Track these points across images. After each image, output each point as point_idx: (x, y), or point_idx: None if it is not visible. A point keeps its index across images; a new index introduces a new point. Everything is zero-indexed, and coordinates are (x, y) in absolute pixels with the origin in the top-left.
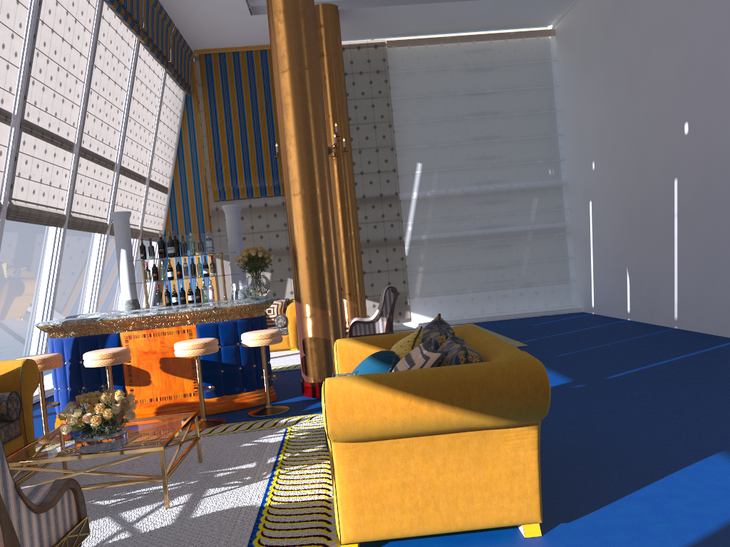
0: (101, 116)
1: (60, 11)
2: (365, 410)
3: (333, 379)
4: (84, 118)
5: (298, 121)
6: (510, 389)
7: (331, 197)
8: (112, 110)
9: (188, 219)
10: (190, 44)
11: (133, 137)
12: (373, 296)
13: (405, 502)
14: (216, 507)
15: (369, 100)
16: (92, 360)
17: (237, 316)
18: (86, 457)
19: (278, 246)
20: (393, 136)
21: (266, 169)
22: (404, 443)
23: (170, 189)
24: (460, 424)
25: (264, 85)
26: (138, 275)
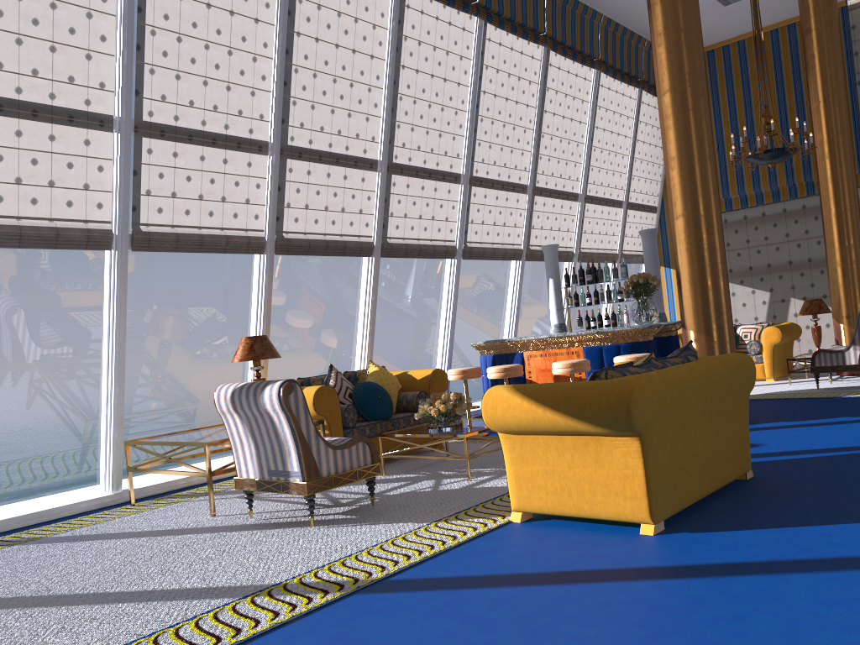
0: (557, 154)
1: (501, 76)
2: (503, 409)
3: (496, 386)
4: (536, 161)
5: (675, 143)
6: (599, 402)
7: (715, 217)
8: (570, 145)
9: None
10: None
11: (600, 165)
12: None
13: (547, 486)
14: (494, 484)
15: None
16: (490, 373)
17: (620, 340)
18: (423, 436)
19: (778, 261)
20: None
21: (761, 173)
22: (542, 439)
23: (658, 207)
24: (569, 427)
25: (759, 76)
26: (564, 301)
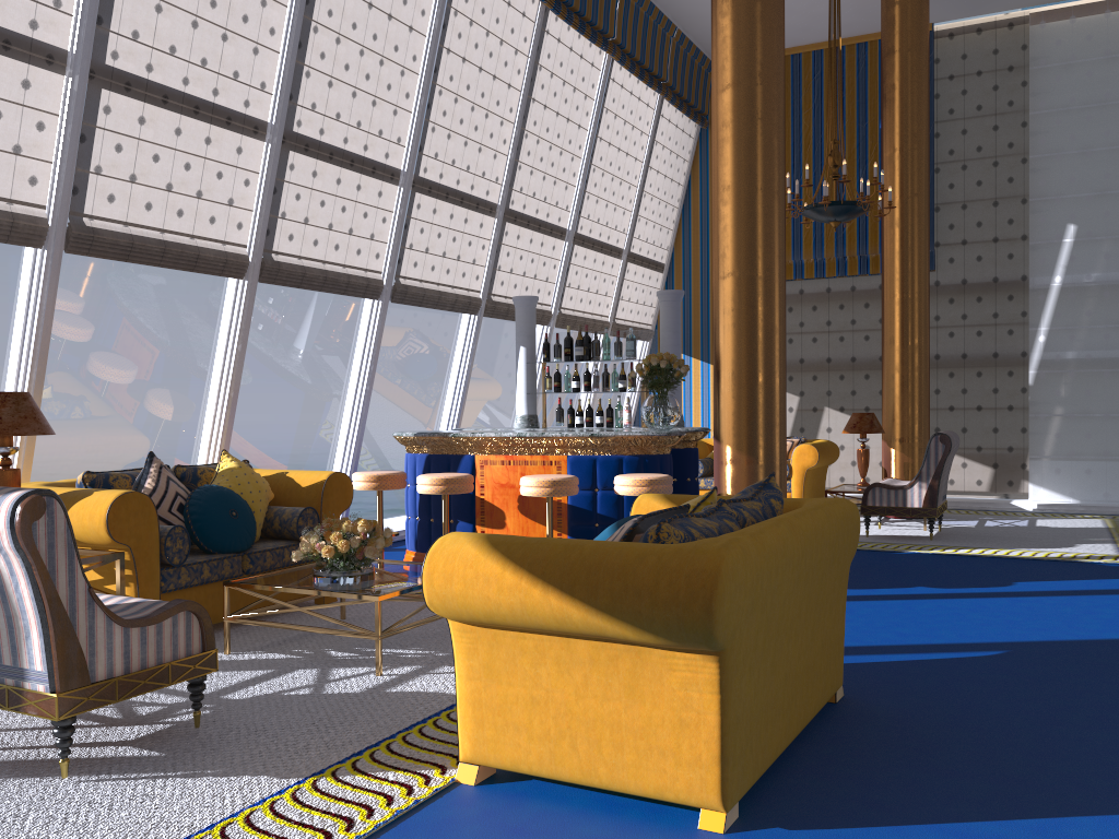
0: (543, 166)
1: (477, 32)
2: (465, 581)
3: (453, 535)
4: (514, 171)
5: (734, 165)
6: (654, 588)
7: (779, 282)
8: (563, 157)
9: (688, 310)
10: (709, 53)
11: (600, 194)
12: (963, 449)
13: (533, 725)
14: (422, 687)
15: (989, 119)
16: (422, 485)
17: (623, 450)
18: (305, 592)
19: (814, 357)
20: (1028, 178)
21: (805, 236)
22: (533, 640)
23: (667, 265)
24: (589, 628)
25: (814, 106)
26: (539, 382)
